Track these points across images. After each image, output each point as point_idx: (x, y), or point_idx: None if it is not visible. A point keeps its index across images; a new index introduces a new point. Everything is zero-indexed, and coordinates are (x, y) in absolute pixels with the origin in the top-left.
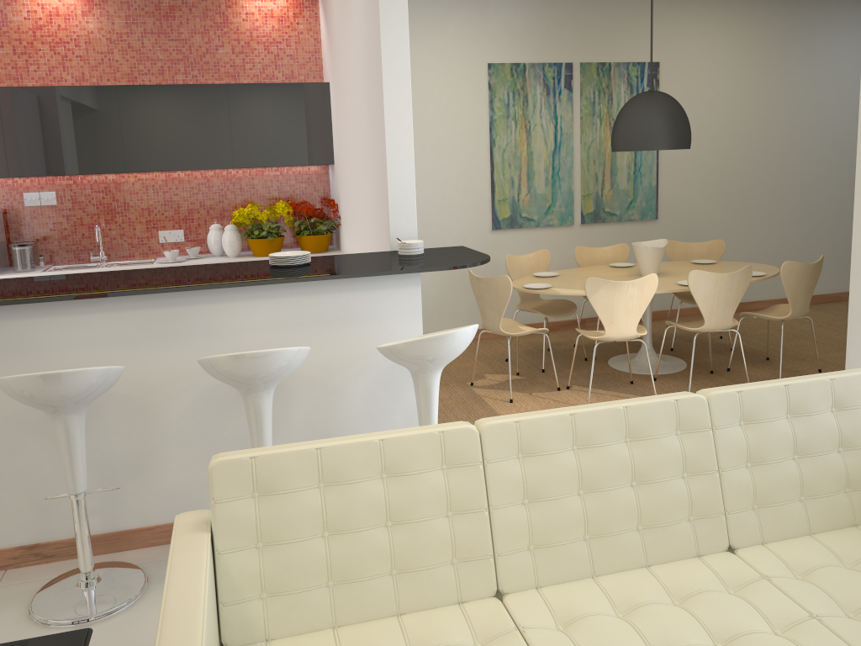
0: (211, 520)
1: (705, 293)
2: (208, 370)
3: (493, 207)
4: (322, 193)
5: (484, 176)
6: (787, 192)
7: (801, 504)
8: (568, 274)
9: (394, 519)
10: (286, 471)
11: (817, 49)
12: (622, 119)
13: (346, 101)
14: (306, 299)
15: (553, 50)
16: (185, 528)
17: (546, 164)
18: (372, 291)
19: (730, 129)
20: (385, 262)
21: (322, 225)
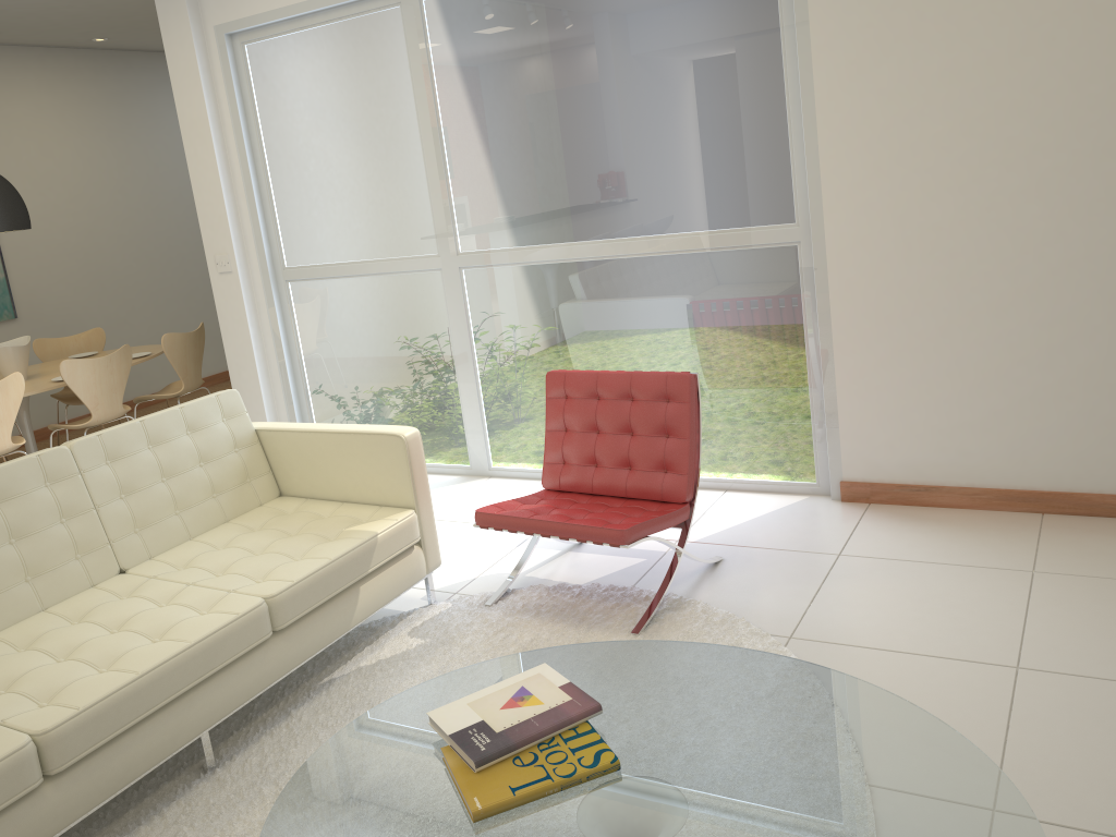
0: None
1: (85, 382)
2: None
3: None
4: None
5: None
6: (166, 266)
7: (178, 516)
8: None
9: None
10: None
11: (161, 111)
12: None
13: None
14: None
15: None
16: None
17: None
18: None
19: (83, 204)
20: None
21: None
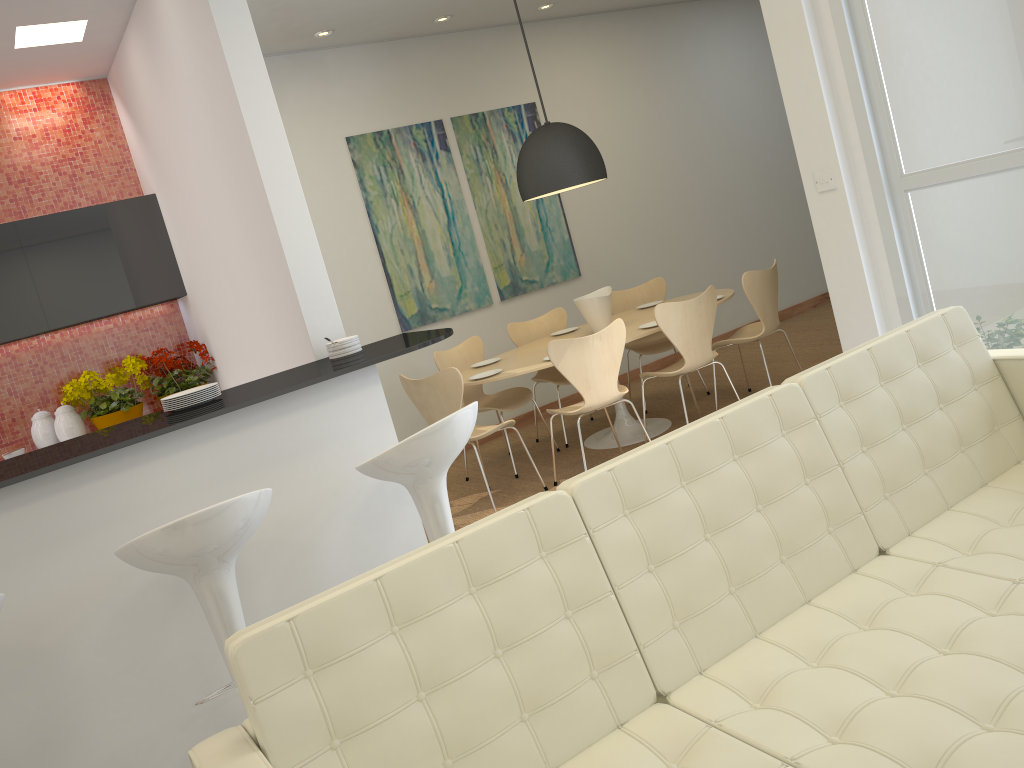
0: (255, 731)
1: (677, 327)
2: (138, 559)
3: (396, 305)
4: (177, 338)
5: (376, 270)
6: (701, 216)
7: (928, 477)
8: (512, 355)
9: (504, 643)
10: (343, 624)
11: (687, 61)
12: (526, 161)
13: (192, 203)
14: (237, 436)
15: (417, 109)
16: (217, 759)
17: (443, 241)
18: (322, 404)
19: (627, 161)
20: (323, 367)
21: (191, 375)
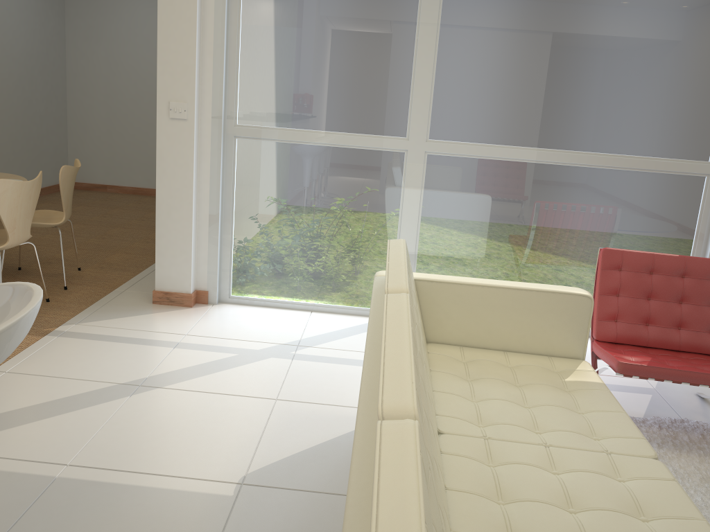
0: None
1: (10, 205)
2: None
3: None
4: None
5: None
6: None
7: None
8: None
9: None
10: None
11: None
12: None
13: None
14: None
15: None
16: None
17: None
18: None
19: None
20: None
21: None
